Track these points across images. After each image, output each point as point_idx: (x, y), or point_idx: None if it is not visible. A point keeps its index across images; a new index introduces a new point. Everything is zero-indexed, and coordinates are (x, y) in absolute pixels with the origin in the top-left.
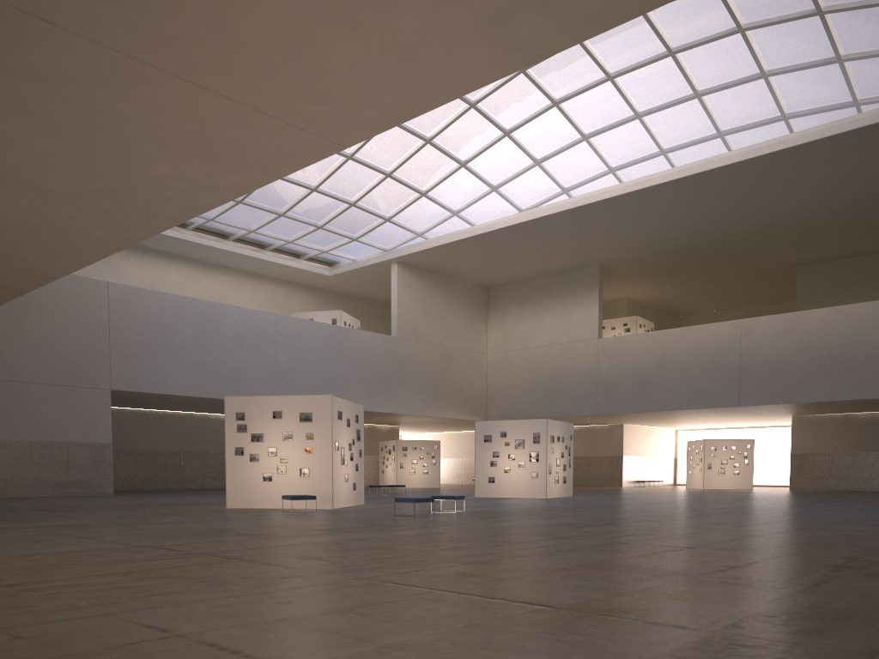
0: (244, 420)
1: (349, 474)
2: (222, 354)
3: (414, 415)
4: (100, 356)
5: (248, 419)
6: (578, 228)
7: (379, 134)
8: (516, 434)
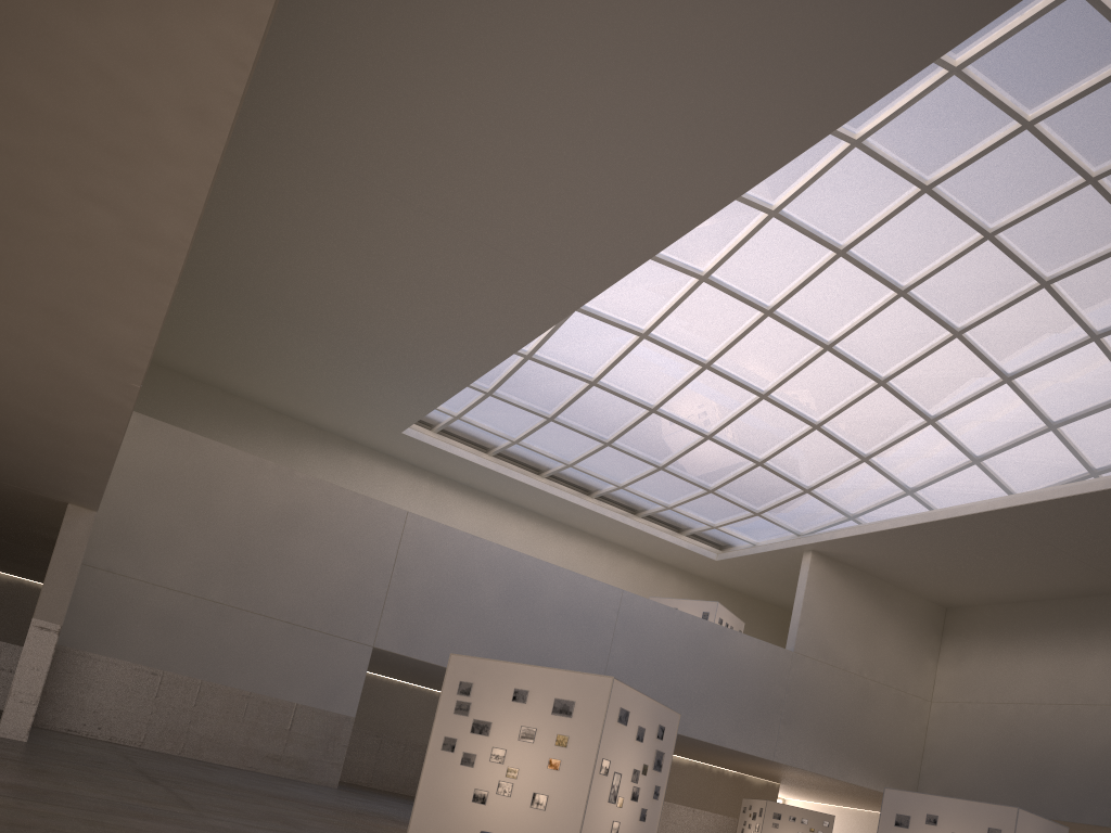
0: (468, 695)
1: (624, 822)
2: (534, 629)
3: (799, 769)
4: (371, 601)
5: (475, 695)
6: (1110, 526)
7: (811, 367)
8: (955, 824)
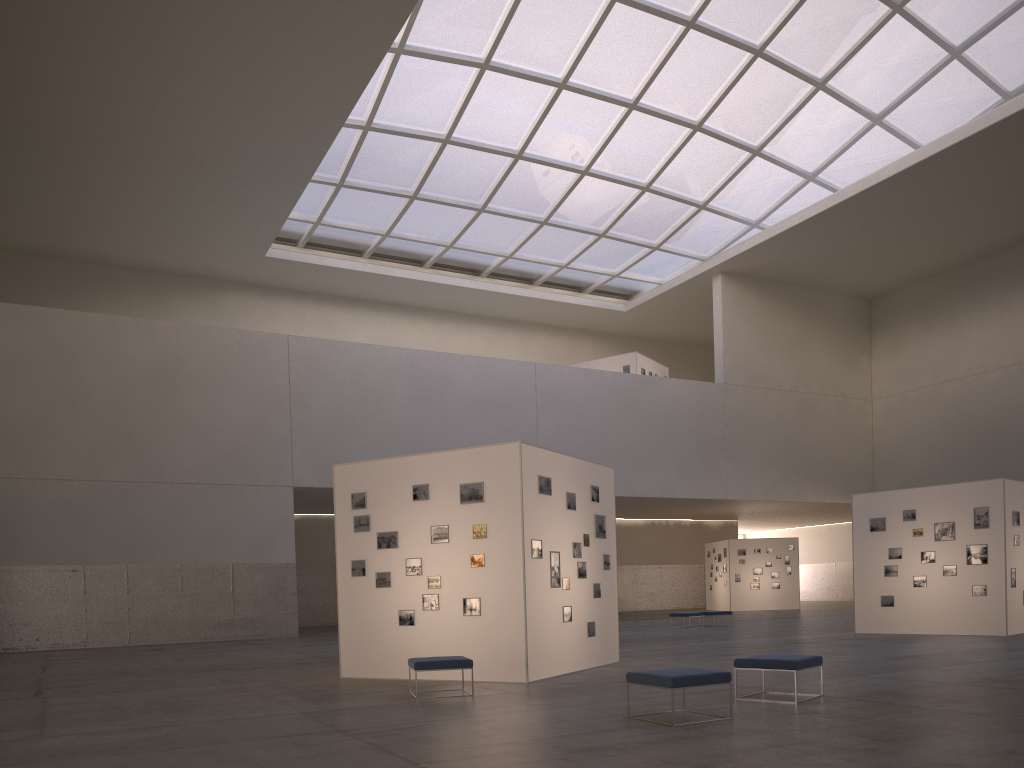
0: (364, 507)
1: (577, 605)
2: (454, 427)
3: (754, 501)
4: (277, 440)
5: (372, 505)
6: None
7: (677, 55)
8: (936, 513)
